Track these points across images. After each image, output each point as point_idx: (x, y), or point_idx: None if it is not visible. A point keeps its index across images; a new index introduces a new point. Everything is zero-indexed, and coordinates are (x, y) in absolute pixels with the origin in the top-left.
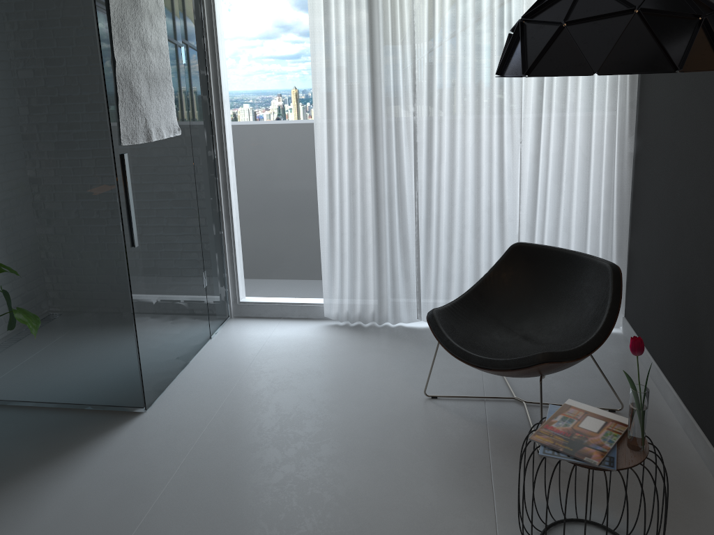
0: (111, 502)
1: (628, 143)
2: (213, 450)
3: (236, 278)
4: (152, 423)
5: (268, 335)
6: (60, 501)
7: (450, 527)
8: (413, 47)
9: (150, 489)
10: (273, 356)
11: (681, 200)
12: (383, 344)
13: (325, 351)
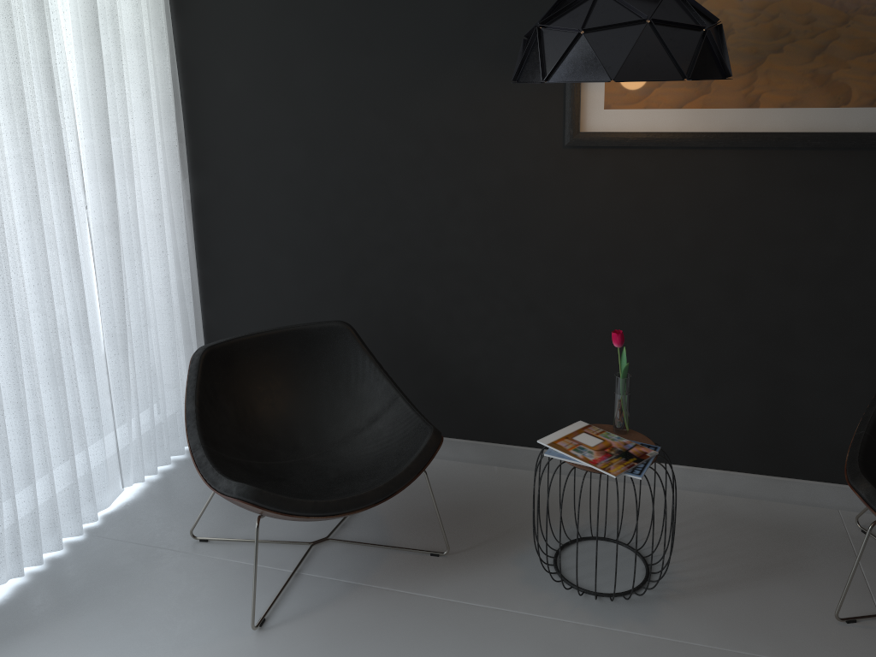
0: None
1: (184, 188)
2: None
3: None
4: None
5: None
6: None
7: None
8: None
9: None
10: None
11: (357, 232)
12: None
13: None
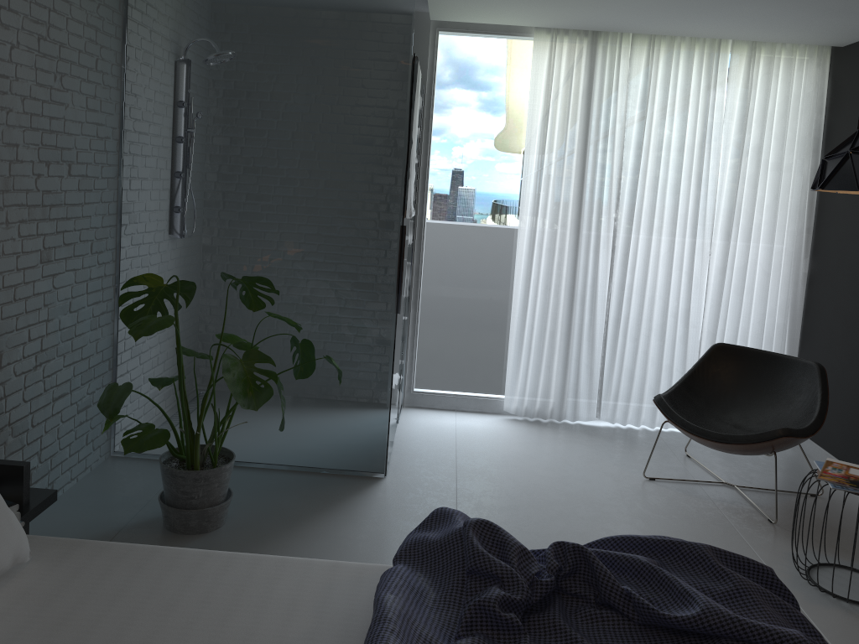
0: None
1: (803, 264)
2: (478, 508)
3: (413, 366)
4: (400, 486)
5: (453, 423)
6: (365, 538)
7: None
8: (621, 159)
9: None
10: (473, 440)
11: None
12: (574, 437)
13: (521, 439)
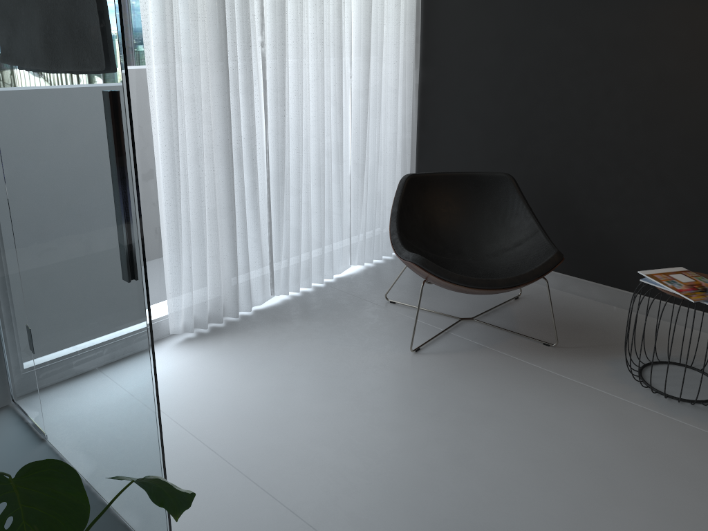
0: None
1: (415, 75)
2: (365, 529)
3: None
4: None
5: None
6: None
7: (621, 423)
8: None
9: None
10: (191, 403)
11: (530, 112)
12: (279, 332)
13: (238, 367)
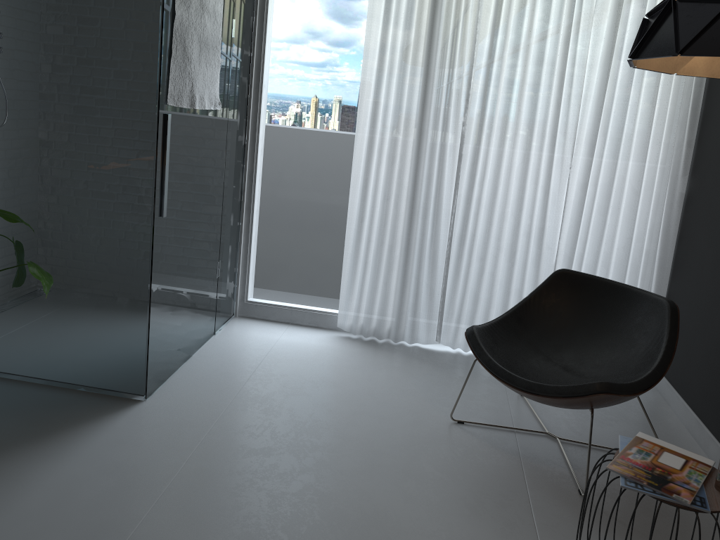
0: (108, 492)
1: (681, 182)
2: (222, 449)
3: (247, 275)
4: (153, 413)
5: (276, 338)
6: (49, 485)
7: None
8: (473, 54)
9: (153, 483)
10: (283, 360)
11: None
12: (401, 362)
13: (338, 362)
